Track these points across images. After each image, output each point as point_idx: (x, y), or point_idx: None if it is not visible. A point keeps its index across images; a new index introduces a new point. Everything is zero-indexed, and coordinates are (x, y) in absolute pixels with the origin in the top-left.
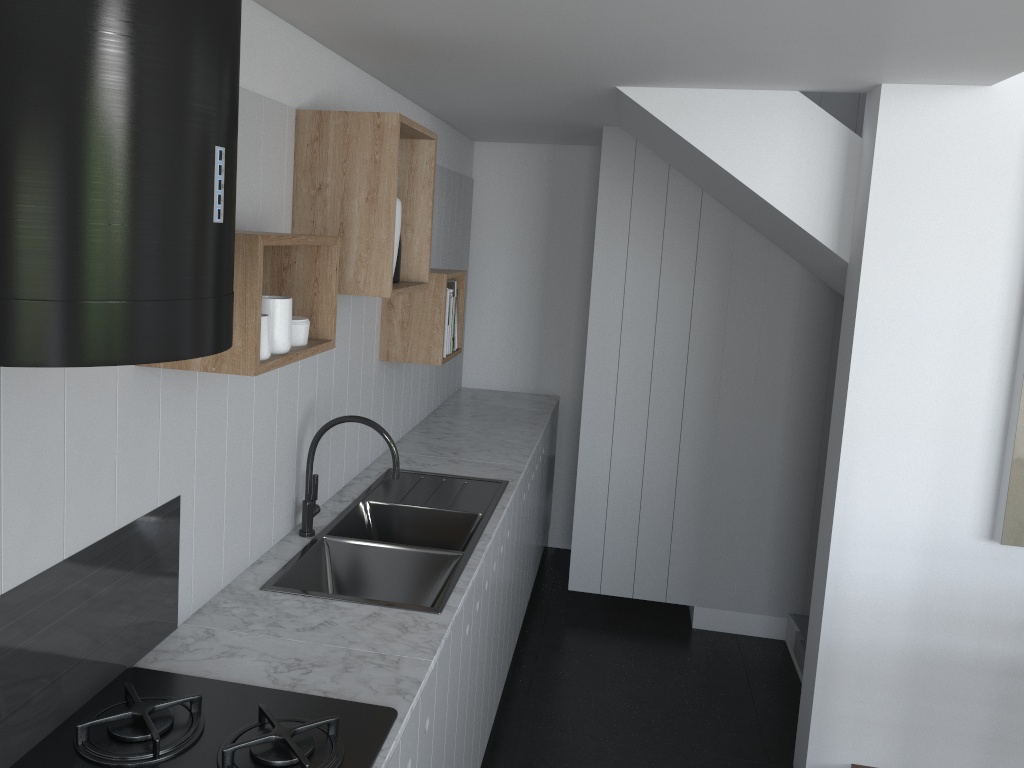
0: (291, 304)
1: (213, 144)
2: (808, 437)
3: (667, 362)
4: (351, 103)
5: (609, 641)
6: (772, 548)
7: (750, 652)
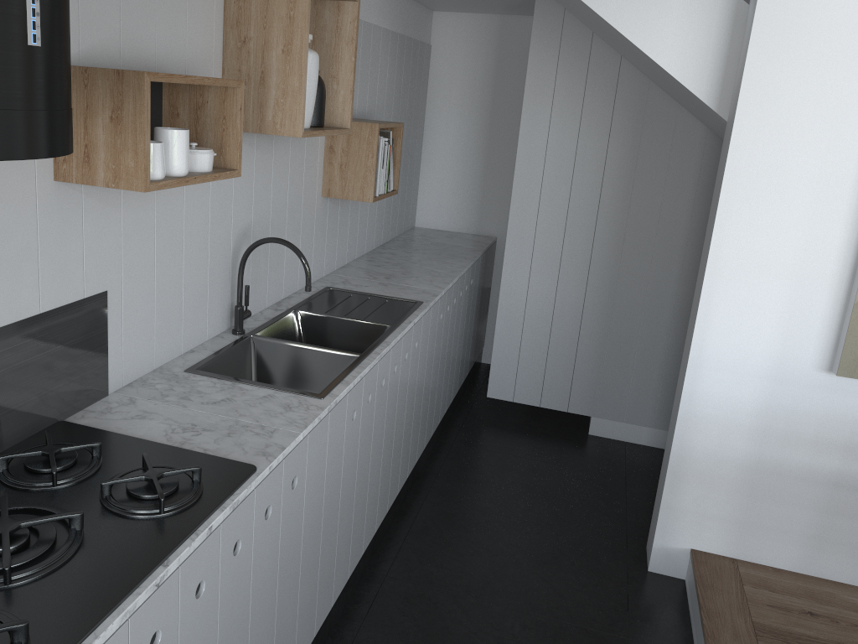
0: (187, 135)
1: None
2: None
3: (580, 210)
4: None
5: (515, 440)
6: (661, 373)
7: (633, 457)
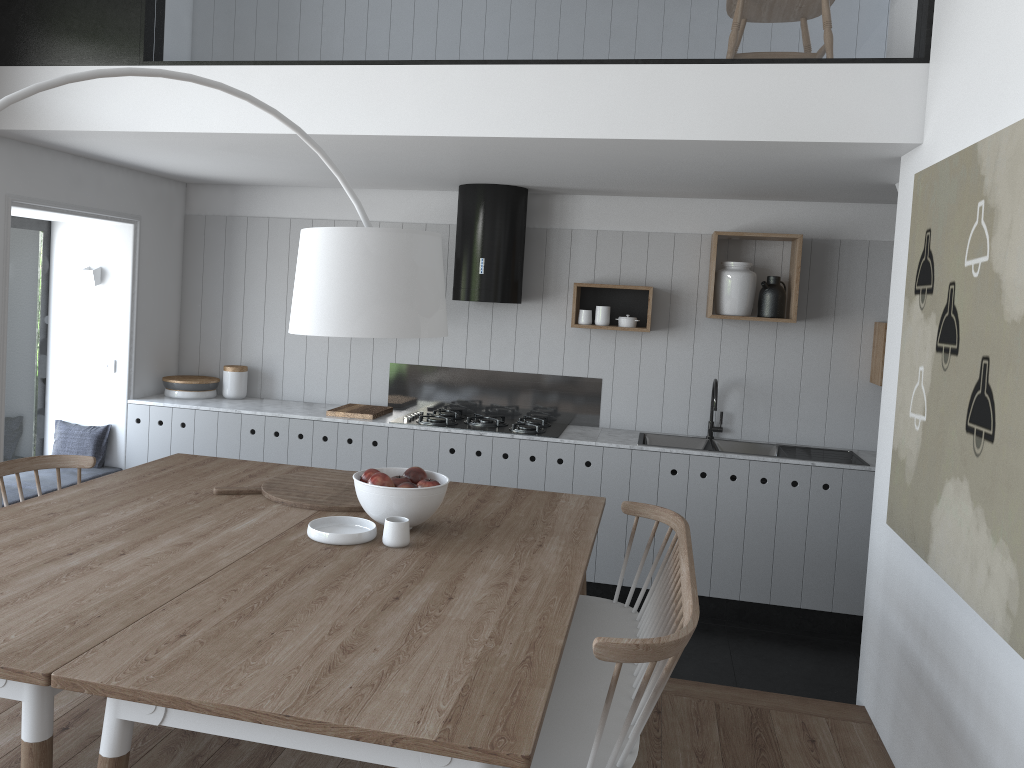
0: (603, 308)
1: (479, 258)
2: None
3: None
4: (801, 222)
5: None
6: None
7: None
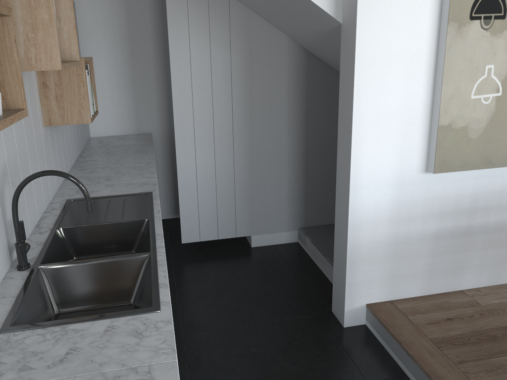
0: None
1: None
2: (300, 133)
3: (221, 102)
4: None
5: (212, 267)
6: (287, 196)
7: (285, 253)
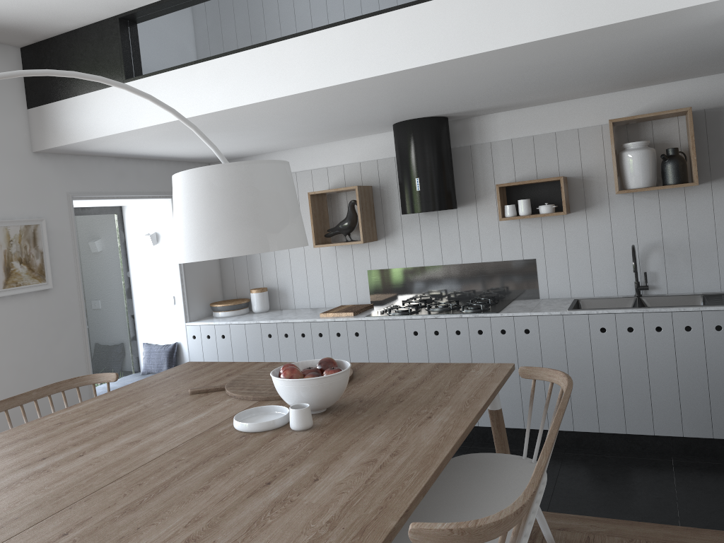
0: (523, 201)
1: (414, 178)
2: None
3: None
4: (692, 97)
5: None
6: None
7: None
